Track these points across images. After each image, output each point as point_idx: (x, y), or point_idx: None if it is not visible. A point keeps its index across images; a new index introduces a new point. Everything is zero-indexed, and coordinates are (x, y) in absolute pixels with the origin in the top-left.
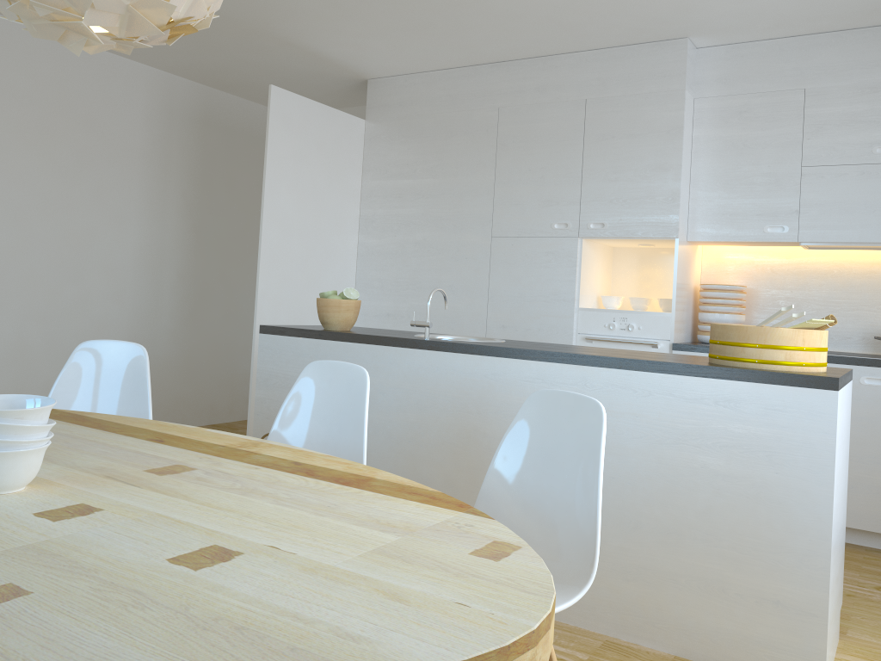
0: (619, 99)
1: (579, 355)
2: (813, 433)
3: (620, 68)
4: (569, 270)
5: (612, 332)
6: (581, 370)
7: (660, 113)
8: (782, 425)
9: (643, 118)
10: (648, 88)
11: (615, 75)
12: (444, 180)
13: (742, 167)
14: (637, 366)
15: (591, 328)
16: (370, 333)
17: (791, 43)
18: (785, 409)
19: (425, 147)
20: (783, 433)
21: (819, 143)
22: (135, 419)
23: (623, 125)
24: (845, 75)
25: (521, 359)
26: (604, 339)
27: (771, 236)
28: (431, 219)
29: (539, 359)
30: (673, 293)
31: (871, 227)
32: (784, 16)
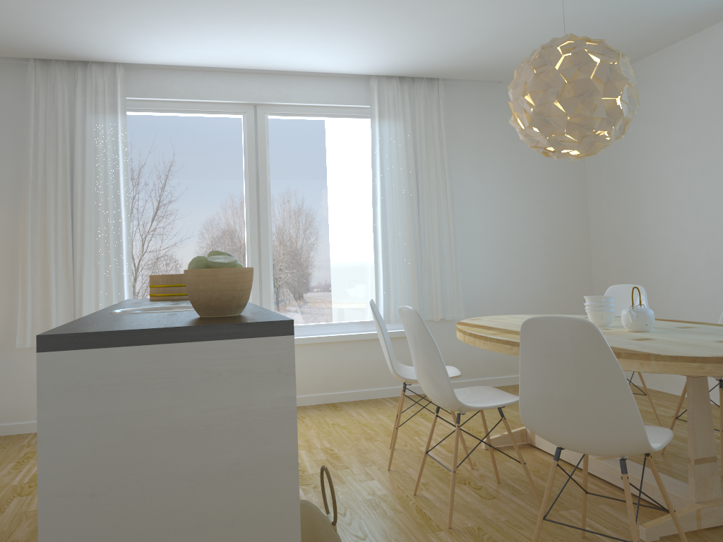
0: None
1: None
2: None
3: None
4: None
5: None
6: None
7: None
8: None
9: None
10: None
11: None
12: None
13: None
14: None
15: None
16: None
17: None
18: None
19: None
20: None
21: None
22: None
23: None
24: None
25: None
26: None
27: None
28: None
29: None
30: None
31: None
32: None
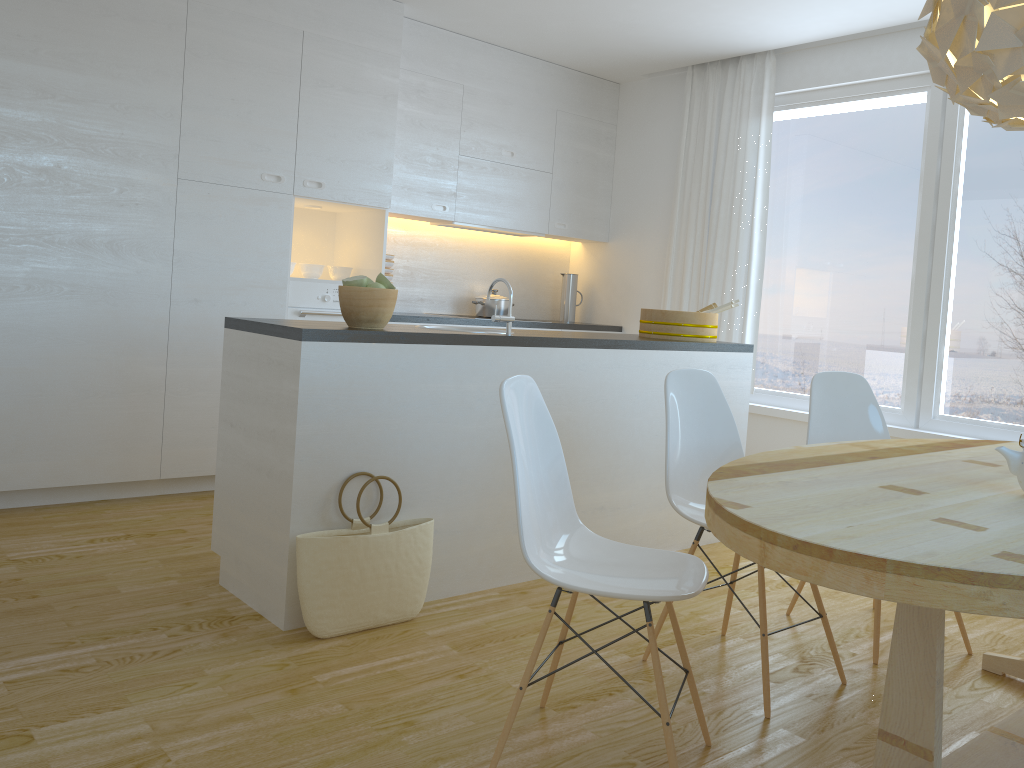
0: (340, 45)
1: (641, 342)
2: (743, 380)
3: (341, 9)
4: (282, 233)
5: (325, 305)
6: (641, 354)
7: (378, 74)
8: (732, 378)
9: (362, 74)
10: (368, 43)
11: (336, 15)
12: (96, 80)
13: (419, 145)
14: (672, 347)
15: (303, 300)
16: (431, 331)
17: (456, 39)
18: (734, 367)
19: (57, 17)
20: (733, 382)
21: (471, 137)
22: (767, 454)
23: (343, 76)
24: (488, 83)
25: (603, 348)
26: (321, 313)
27: (437, 213)
28: (71, 137)
29: (616, 347)
30: (382, 264)
31: (498, 215)
32: (489, 23)
